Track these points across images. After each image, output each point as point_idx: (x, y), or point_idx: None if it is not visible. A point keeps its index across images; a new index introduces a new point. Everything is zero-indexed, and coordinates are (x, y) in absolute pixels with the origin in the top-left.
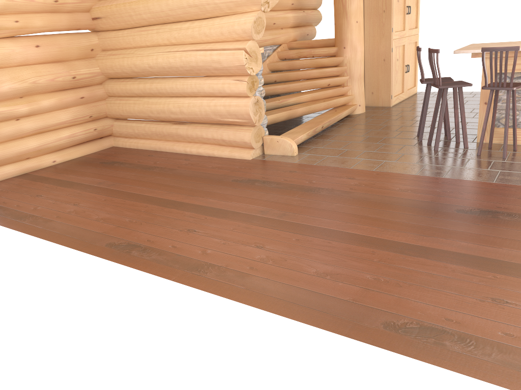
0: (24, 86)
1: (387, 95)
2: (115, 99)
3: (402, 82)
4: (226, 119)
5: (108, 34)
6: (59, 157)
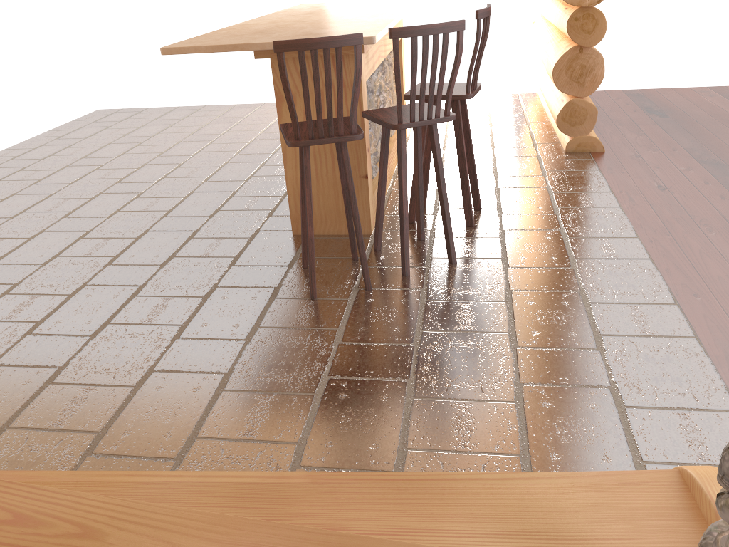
0: None
1: None
2: None
3: None
4: None
5: None
6: None
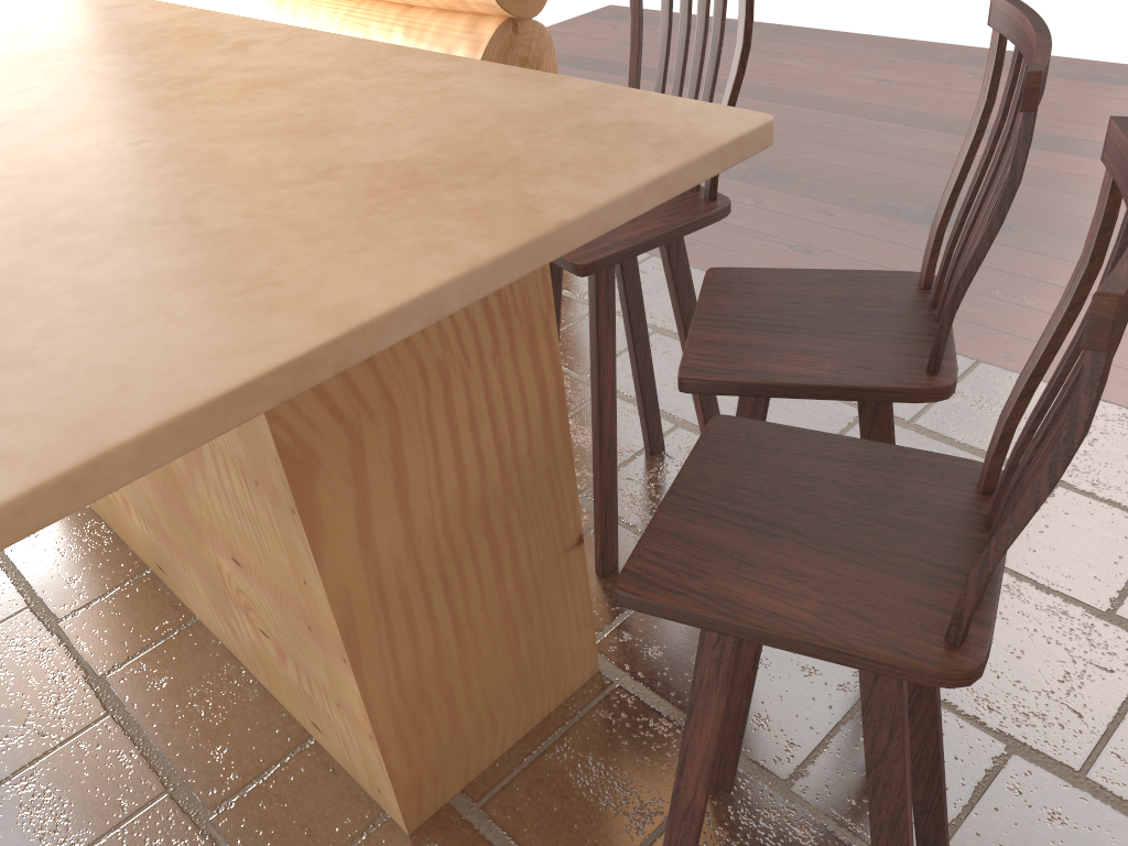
0: None
1: None
2: None
3: None
4: None
5: None
6: None
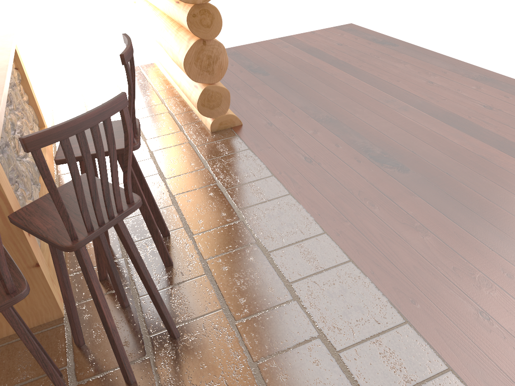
0: None
1: None
2: None
3: None
4: None
5: None
6: None
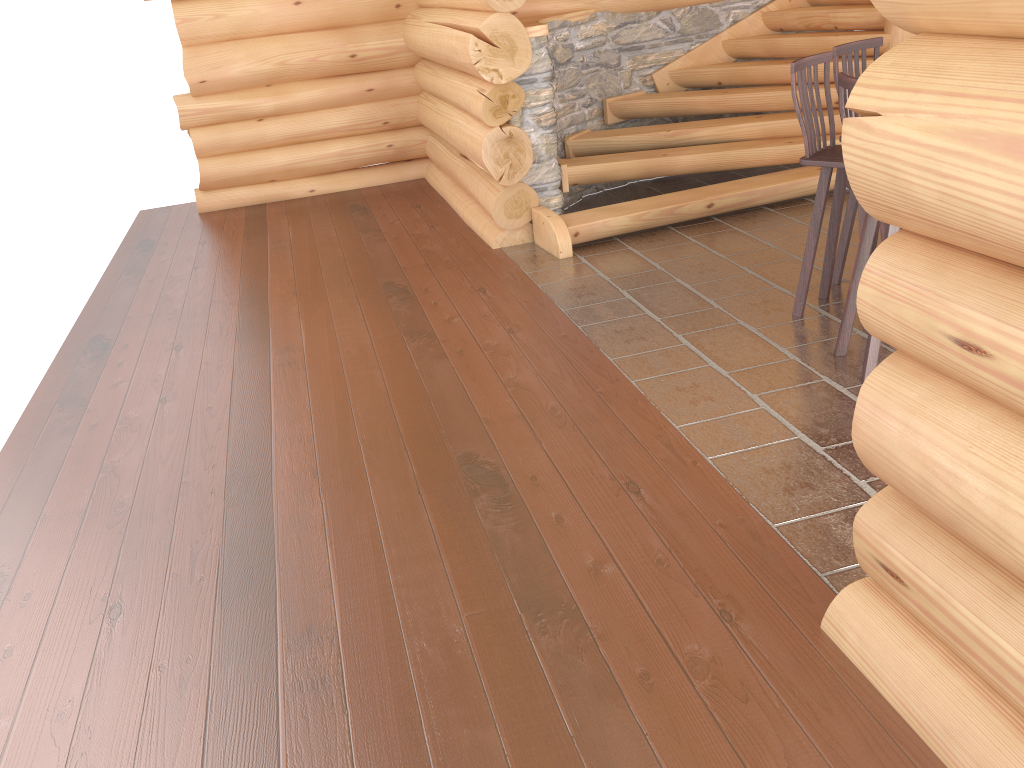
0: (265, 69)
1: None
2: (424, 96)
3: None
4: (476, 163)
5: None
6: (322, 185)
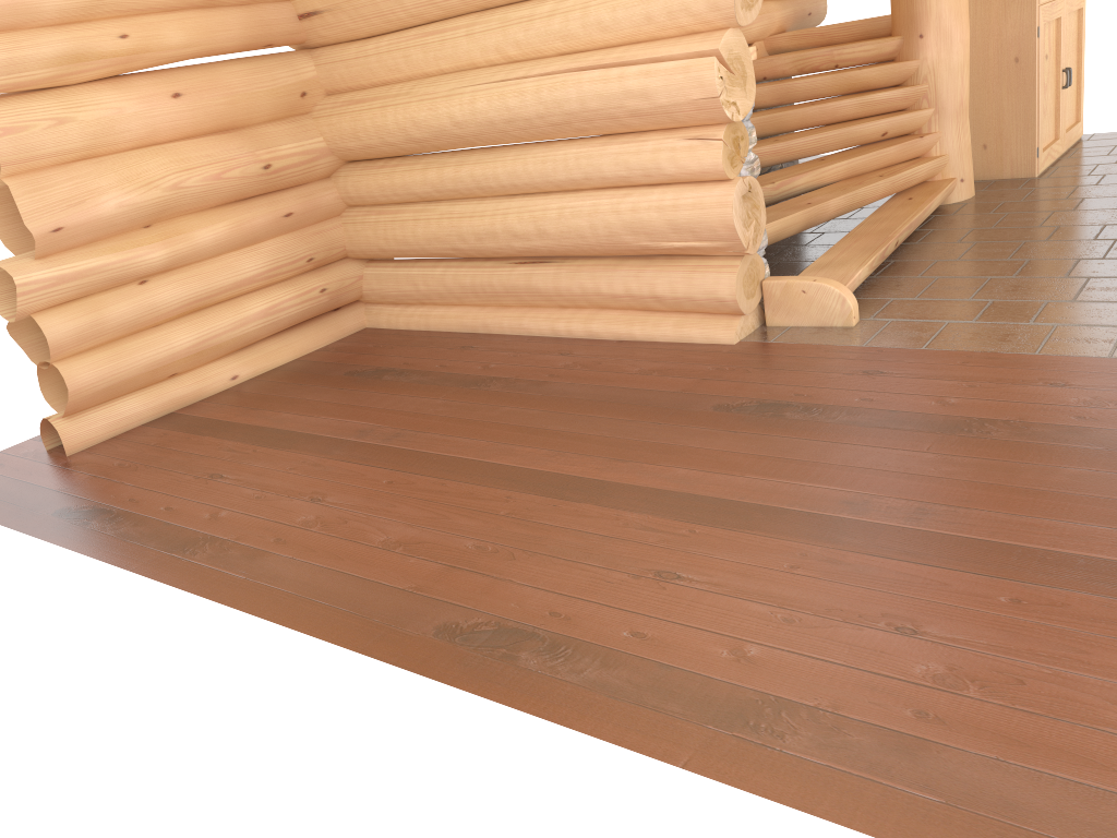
0: (152, 198)
1: (1025, 148)
2: (366, 212)
3: (1054, 113)
4: (666, 242)
5: (339, 51)
6: (246, 365)
